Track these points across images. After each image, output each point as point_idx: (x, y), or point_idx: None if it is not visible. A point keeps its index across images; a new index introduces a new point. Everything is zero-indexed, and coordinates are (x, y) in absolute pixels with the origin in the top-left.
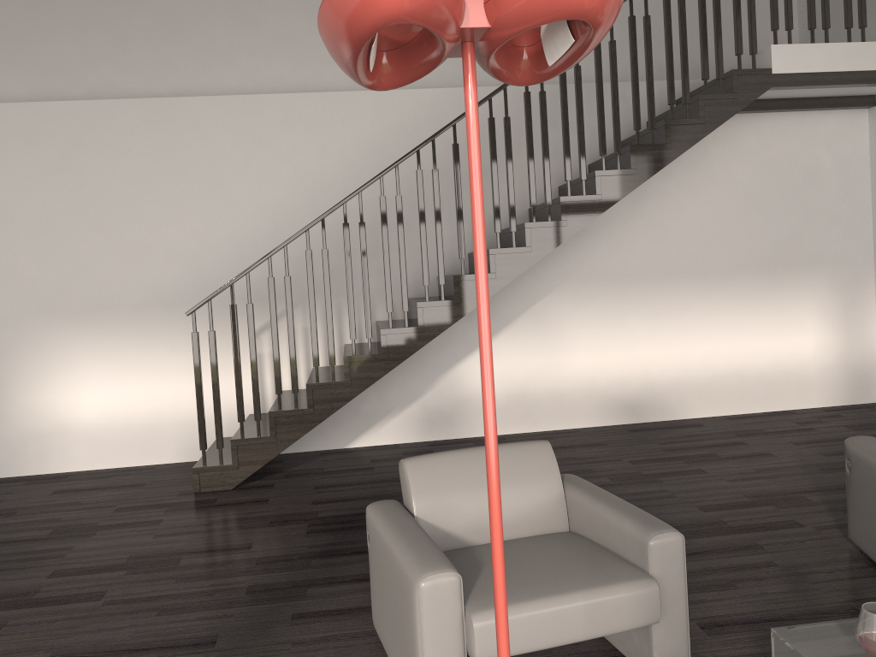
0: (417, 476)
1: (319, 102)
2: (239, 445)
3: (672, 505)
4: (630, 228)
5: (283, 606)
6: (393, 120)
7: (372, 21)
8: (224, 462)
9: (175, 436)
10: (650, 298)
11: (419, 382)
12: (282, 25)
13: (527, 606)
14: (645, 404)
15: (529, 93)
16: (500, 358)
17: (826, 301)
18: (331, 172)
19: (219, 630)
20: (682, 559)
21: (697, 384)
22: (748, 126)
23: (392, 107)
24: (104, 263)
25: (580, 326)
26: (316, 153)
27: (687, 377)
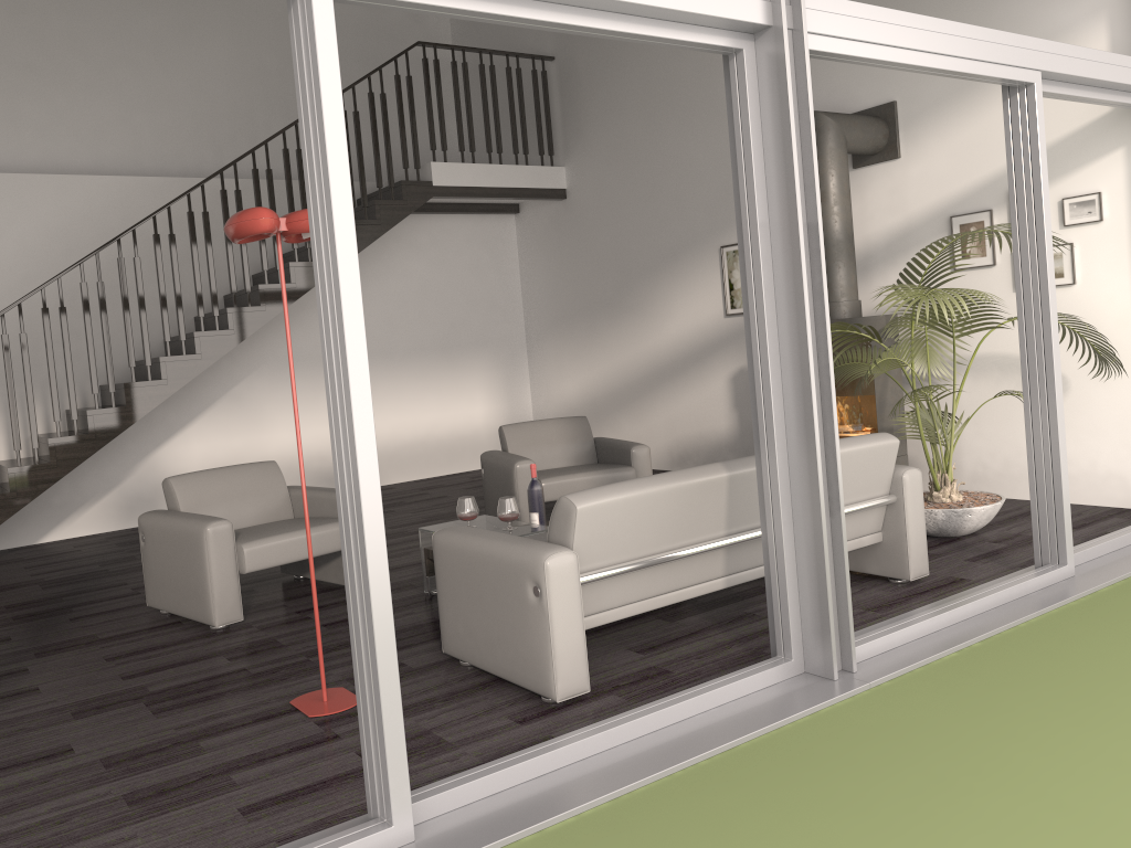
0: (180, 487)
1: None
2: None
3: None
4: None
5: (57, 617)
6: (78, 205)
7: (257, 232)
8: None
9: None
10: None
11: (117, 470)
12: None
13: (276, 537)
14: None
15: (225, 191)
16: (202, 441)
17: (491, 376)
18: (8, 256)
19: (7, 635)
20: None
21: (388, 454)
22: (420, 225)
23: (75, 192)
24: None
25: (279, 406)
26: None
27: (379, 448)
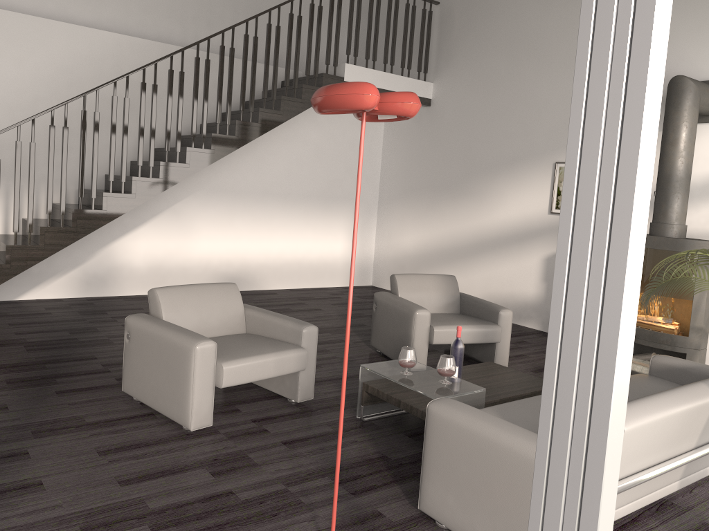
0: (164, 298)
1: (20, 21)
2: None
3: None
4: (245, 161)
5: (44, 388)
6: (82, 50)
7: (360, 107)
8: None
9: None
10: (252, 209)
11: (82, 253)
12: None
13: (249, 359)
14: (241, 278)
15: (199, 58)
16: (147, 240)
17: (351, 223)
18: (25, 80)
19: (4, 402)
20: (316, 339)
21: (274, 268)
22: None
23: (82, 40)
24: None
25: (205, 222)
26: (12, 62)
27: (268, 263)
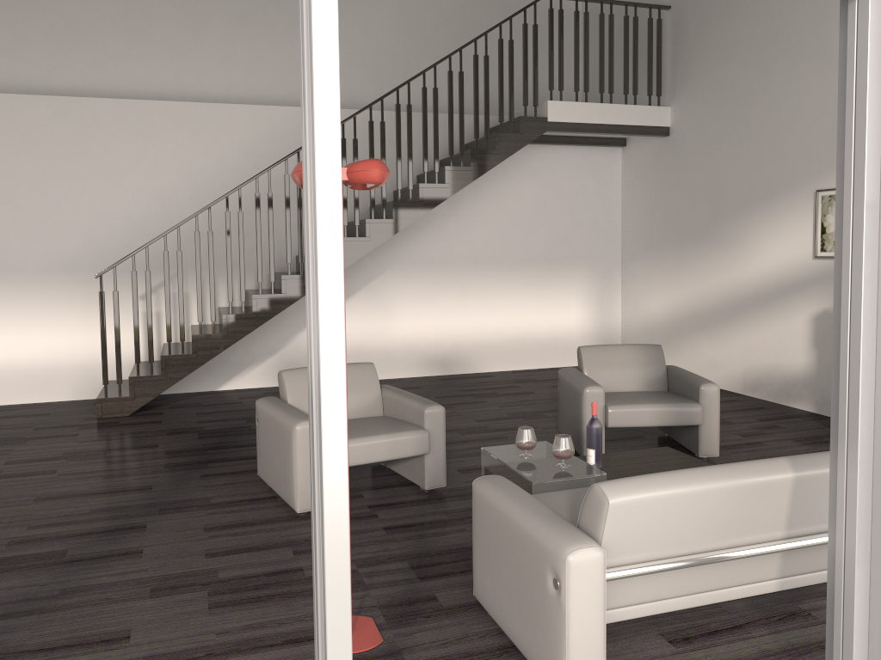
0: (290, 380)
1: (204, 110)
2: (136, 381)
3: (458, 419)
4: (447, 226)
5: (193, 471)
6: (265, 129)
7: None
8: (122, 395)
9: (71, 379)
10: (460, 280)
11: (278, 339)
12: (169, 38)
13: (355, 440)
14: (453, 360)
15: (372, 122)
16: None
17: (587, 287)
18: (212, 168)
19: (152, 483)
20: (443, 420)
21: (492, 346)
22: (536, 154)
23: (264, 119)
24: (12, 232)
25: (406, 299)
26: (199, 152)
27: (485, 341)
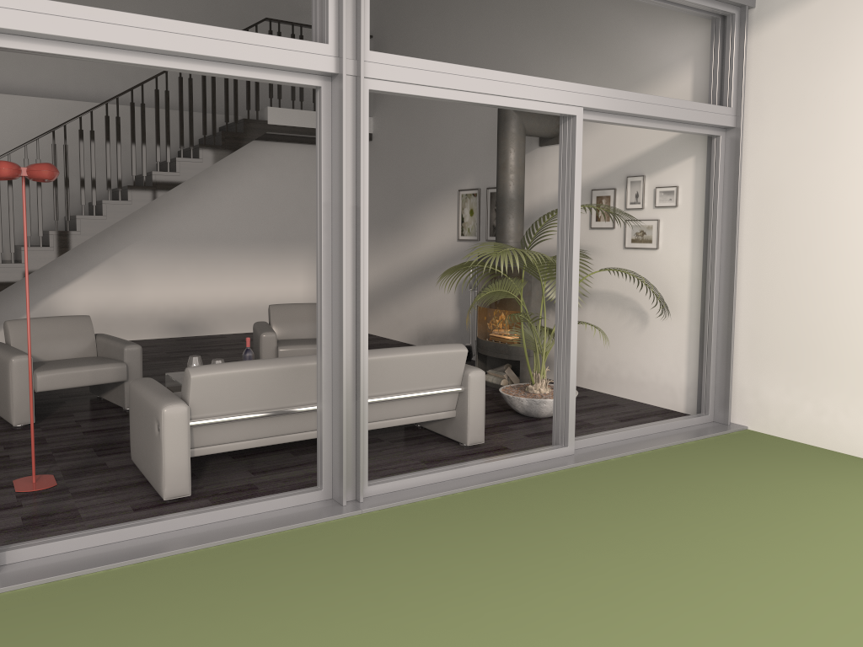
0: (13, 328)
1: None
2: None
3: (178, 366)
4: (185, 208)
5: None
6: (8, 116)
7: None
8: None
9: None
10: (197, 255)
11: (23, 305)
12: None
13: (63, 370)
14: (191, 324)
15: (108, 117)
16: (87, 291)
17: (311, 263)
18: None
19: None
20: (140, 356)
21: (227, 312)
22: (266, 149)
23: (7, 107)
24: None
25: (147, 271)
26: None
27: (220, 308)
